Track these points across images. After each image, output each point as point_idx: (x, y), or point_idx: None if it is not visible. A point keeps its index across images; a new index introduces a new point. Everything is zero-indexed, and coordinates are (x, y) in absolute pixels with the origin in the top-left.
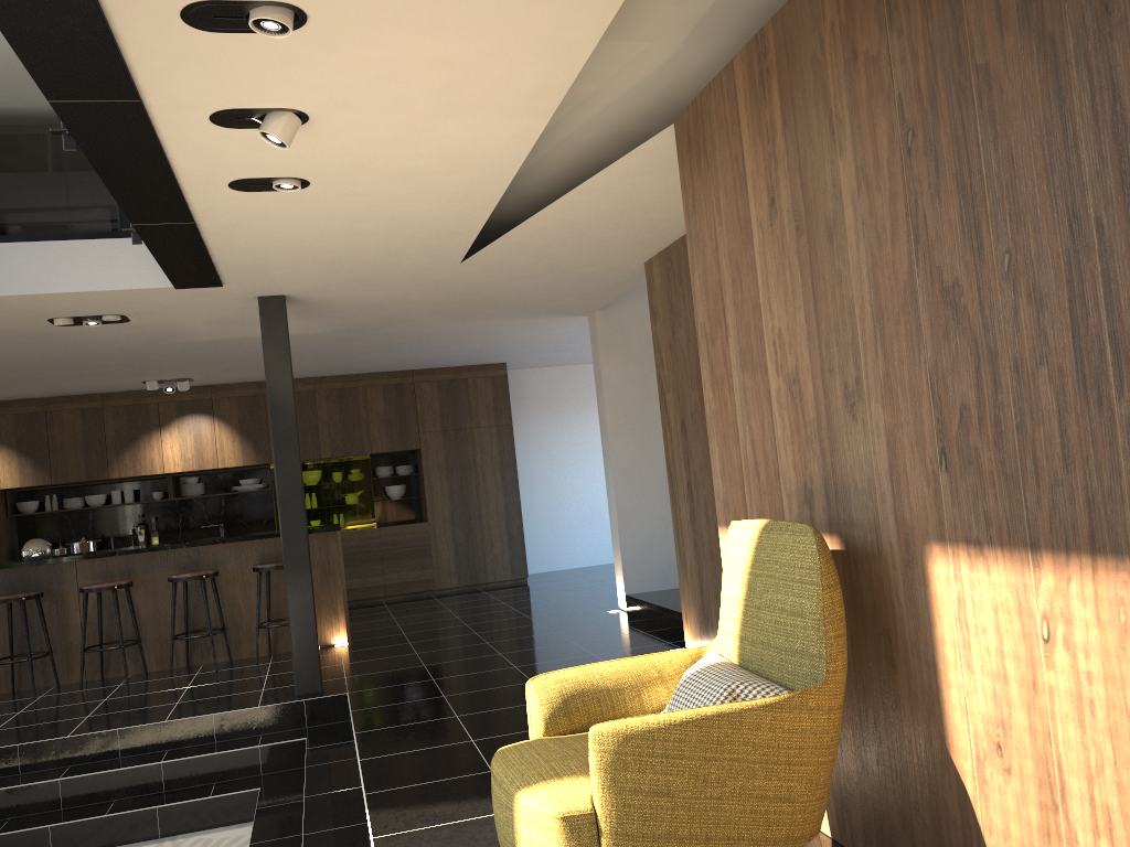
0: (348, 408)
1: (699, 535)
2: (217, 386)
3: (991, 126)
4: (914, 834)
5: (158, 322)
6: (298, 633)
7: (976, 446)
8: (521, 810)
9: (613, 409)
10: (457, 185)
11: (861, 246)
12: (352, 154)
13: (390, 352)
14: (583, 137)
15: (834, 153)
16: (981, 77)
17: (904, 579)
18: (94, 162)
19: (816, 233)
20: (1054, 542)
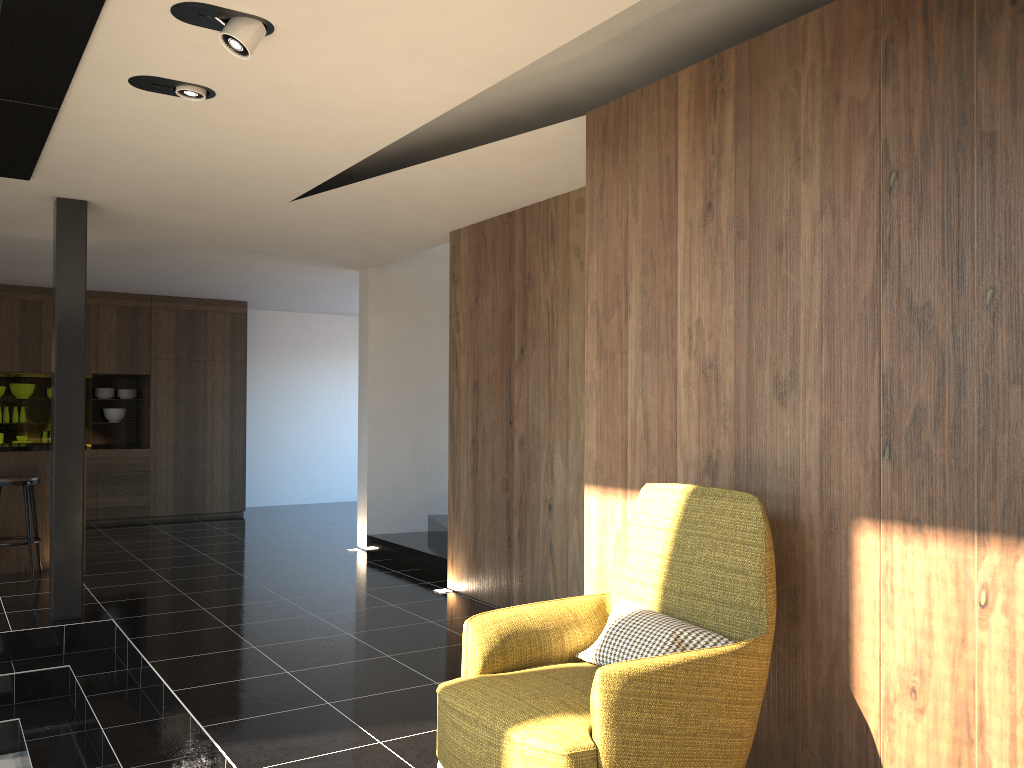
0: None
1: (480, 487)
2: None
3: (990, 183)
4: (797, 762)
5: None
6: (62, 555)
7: (928, 442)
8: (516, 747)
9: (375, 361)
10: (353, 129)
11: (816, 260)
12: (282, 77)
13: (144, 274)
14: (457, 107)
15: (797, 176)
16: (985, 142)
17: (822, 546)
18: (5, 21)
19: (761, 241)
20: (1005, 527)
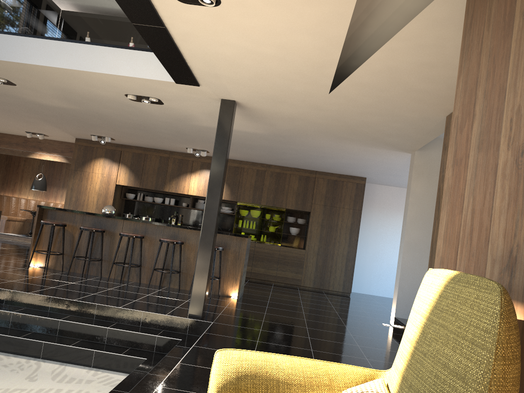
0: (279, 183)
1: None
2: None
3: None
4: None
5: (177, 108)
6: (197, 282)
7: None
8: None
9: (412, 209)
10: (314, 18)
11: None
12: None
13: (301, 156)
14: (412, 6)
15: None
16: None
17: None
18: None
19: None
20: None
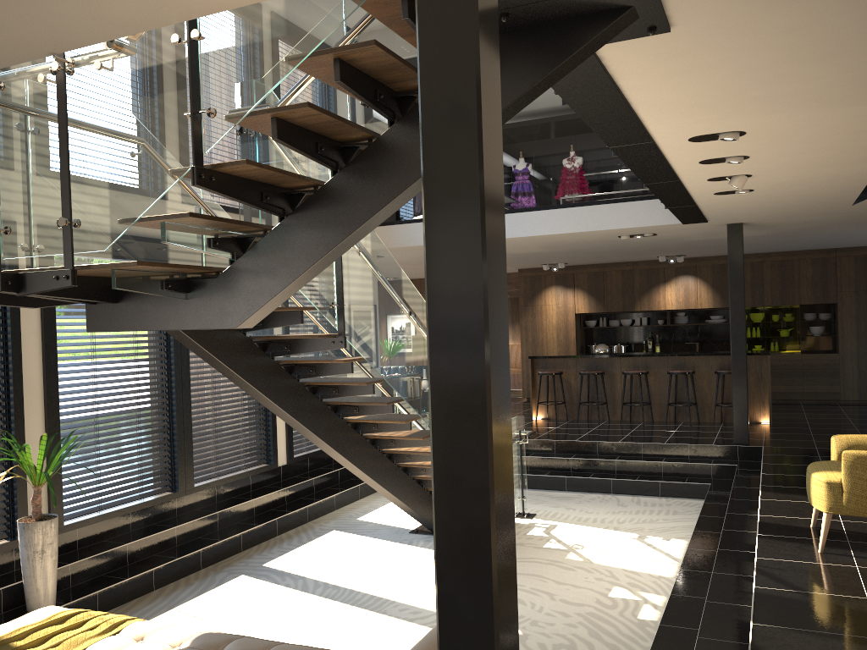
0: (785, 274)
1: None
2: (700, 258)
3: None
4: None
5: (671, 235)
6: (736, 410)
7: None
8: (812, 479)
9: None
10: (836, 183)
11: None
12: (774, 181)
13: (815, 241)
14: None
15: None
16: None
17: None
18: (656, 195)
19: None
20: None
